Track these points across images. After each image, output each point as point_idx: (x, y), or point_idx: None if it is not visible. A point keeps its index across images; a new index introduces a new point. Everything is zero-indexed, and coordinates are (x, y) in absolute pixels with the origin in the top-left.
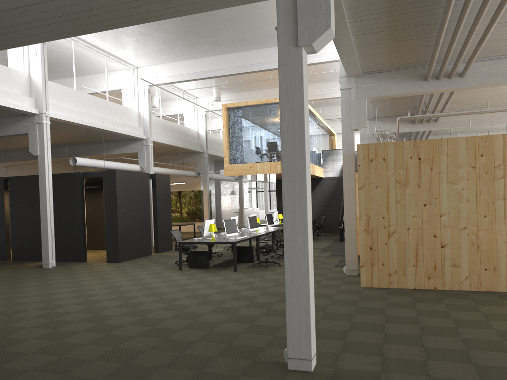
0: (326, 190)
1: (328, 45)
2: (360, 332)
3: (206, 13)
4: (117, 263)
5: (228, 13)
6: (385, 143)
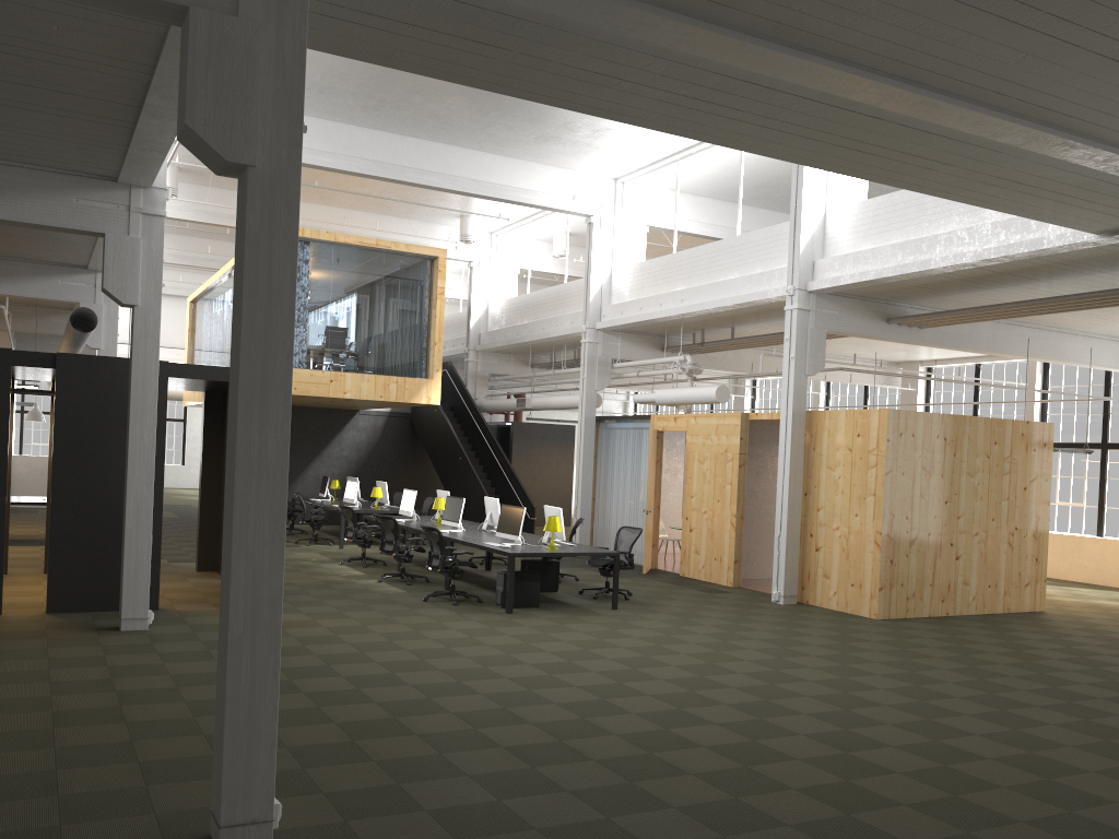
0: (363, 437)
1: (549, 177)
2: (1107, 667)
3: None
4: None
5: None
6: (916, 412)
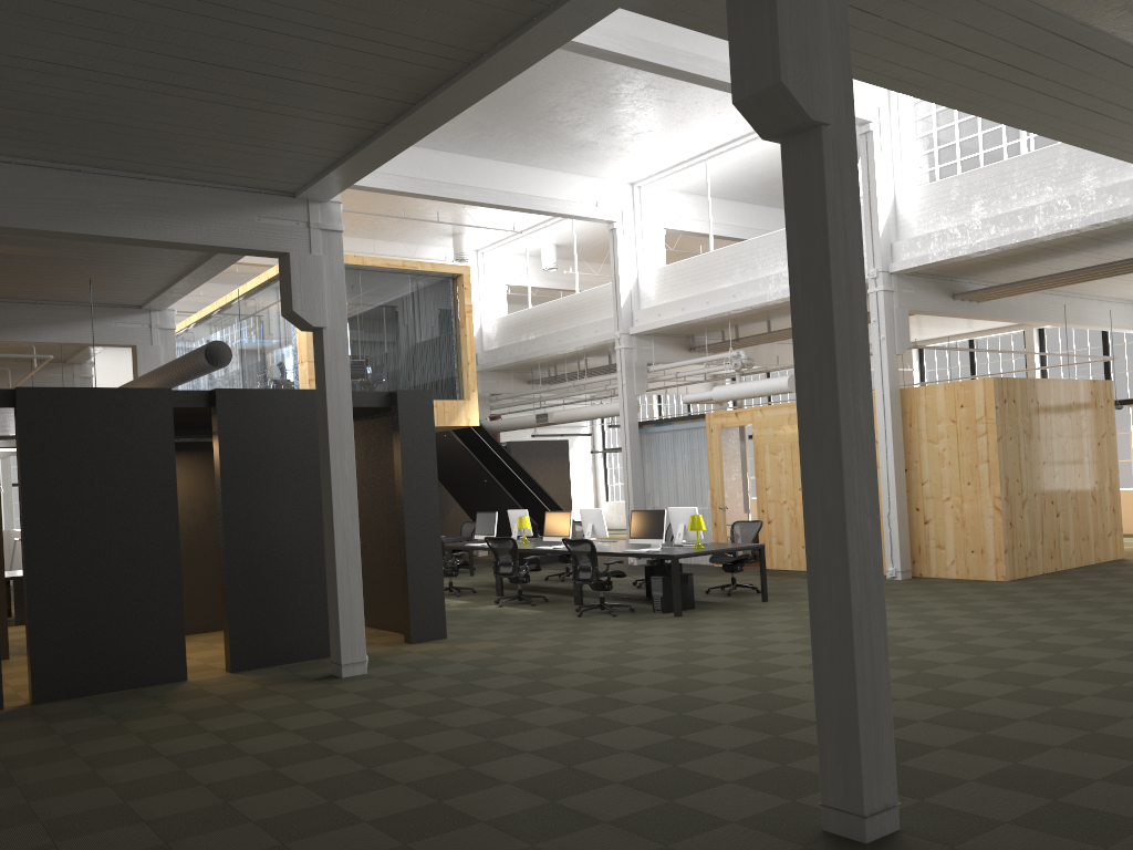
0: None
1: (573, 185)
2: None
3: (552, 67)
4: (452, 639)
5: (578, 82)
6: (1013, 378)
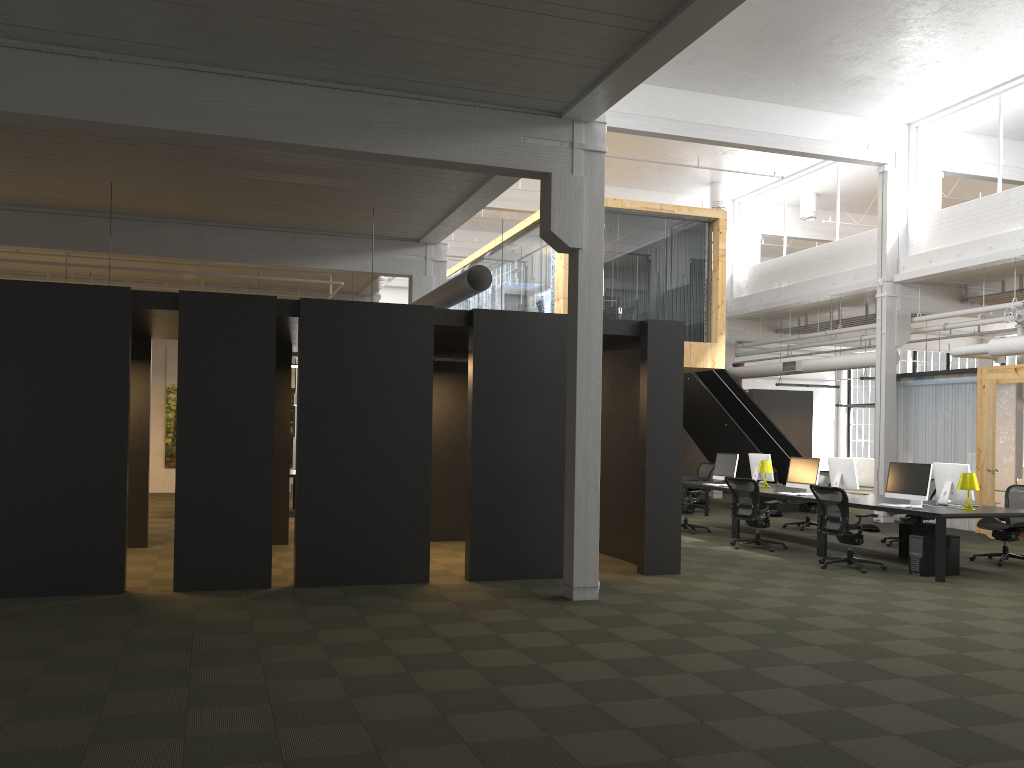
0: None
1: (842, 126)
2: None
3: None
4: (686, 575)
5: (862, 8)
6: None
